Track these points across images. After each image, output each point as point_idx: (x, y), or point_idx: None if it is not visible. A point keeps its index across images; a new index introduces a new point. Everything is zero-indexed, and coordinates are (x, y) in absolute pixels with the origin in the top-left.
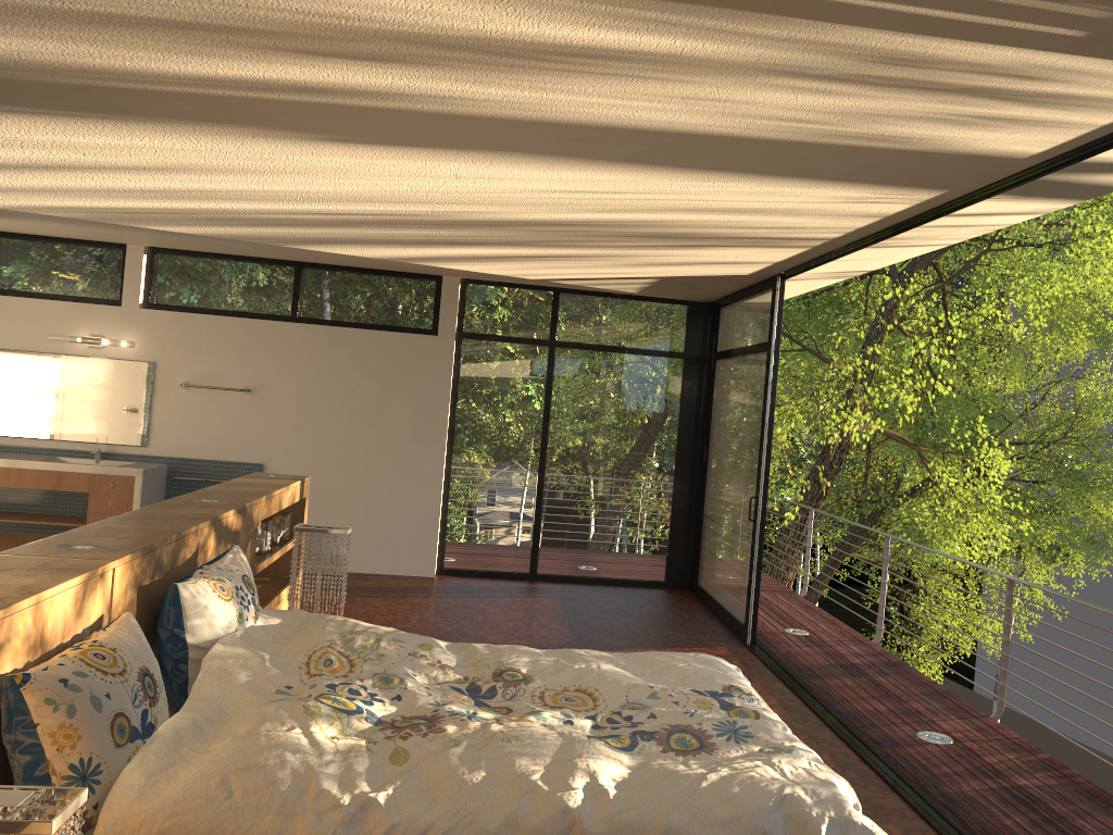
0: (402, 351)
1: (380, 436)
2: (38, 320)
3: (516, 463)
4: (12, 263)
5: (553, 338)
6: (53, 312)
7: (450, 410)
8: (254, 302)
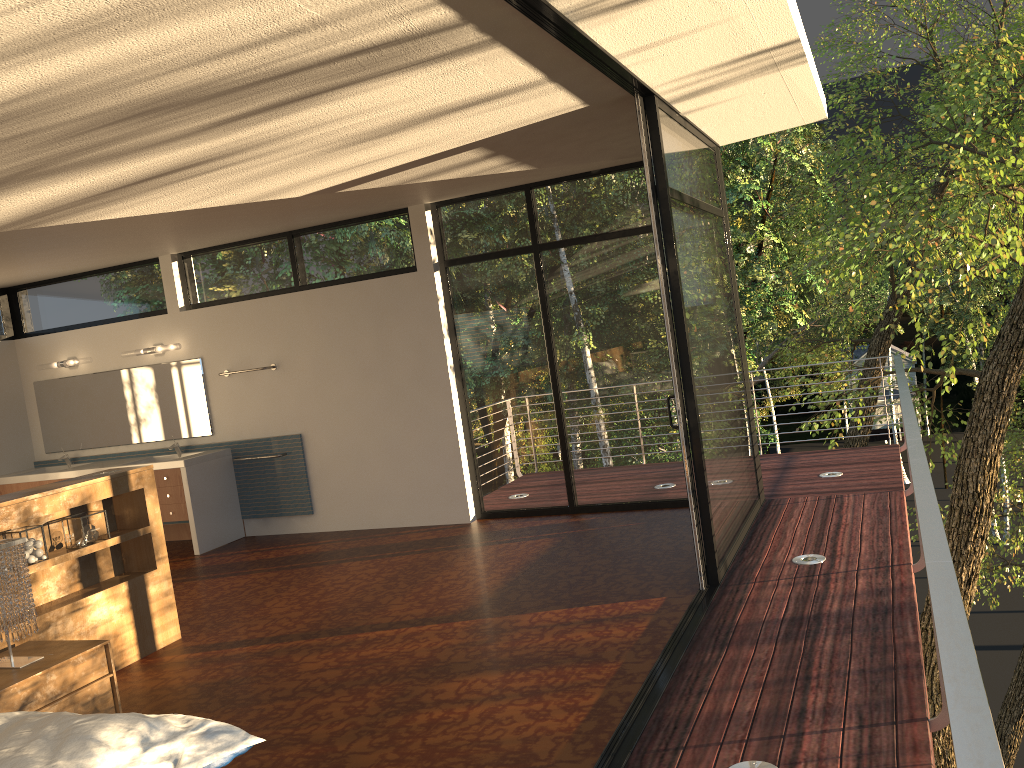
0: (389, 296)
1: (390, 387)
2: (118, 341)
3: (528, 389)
4: (96, 297)
5: (535, 242)
6: (126, 332)
7: (452, 345)
8: (264, 281)
